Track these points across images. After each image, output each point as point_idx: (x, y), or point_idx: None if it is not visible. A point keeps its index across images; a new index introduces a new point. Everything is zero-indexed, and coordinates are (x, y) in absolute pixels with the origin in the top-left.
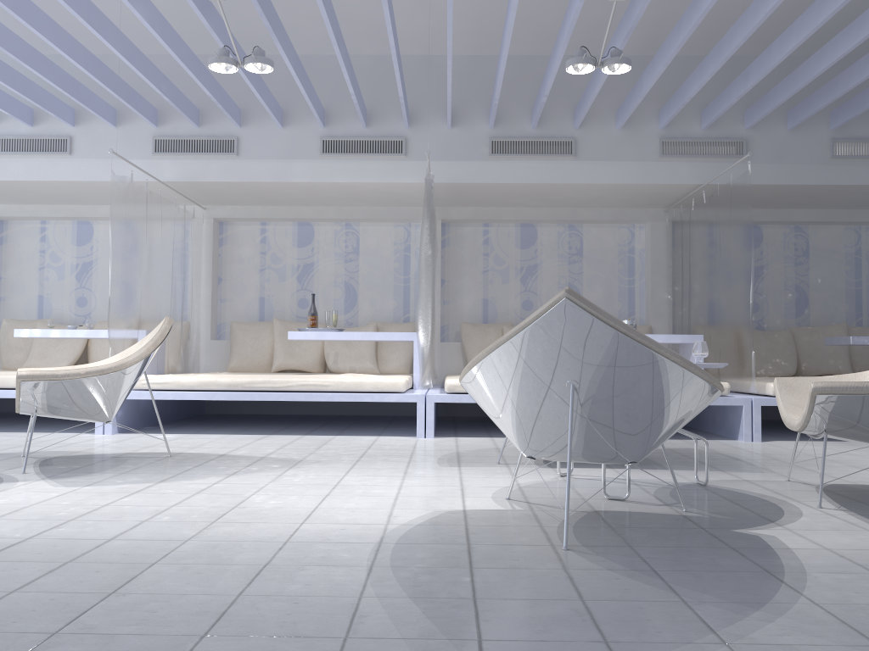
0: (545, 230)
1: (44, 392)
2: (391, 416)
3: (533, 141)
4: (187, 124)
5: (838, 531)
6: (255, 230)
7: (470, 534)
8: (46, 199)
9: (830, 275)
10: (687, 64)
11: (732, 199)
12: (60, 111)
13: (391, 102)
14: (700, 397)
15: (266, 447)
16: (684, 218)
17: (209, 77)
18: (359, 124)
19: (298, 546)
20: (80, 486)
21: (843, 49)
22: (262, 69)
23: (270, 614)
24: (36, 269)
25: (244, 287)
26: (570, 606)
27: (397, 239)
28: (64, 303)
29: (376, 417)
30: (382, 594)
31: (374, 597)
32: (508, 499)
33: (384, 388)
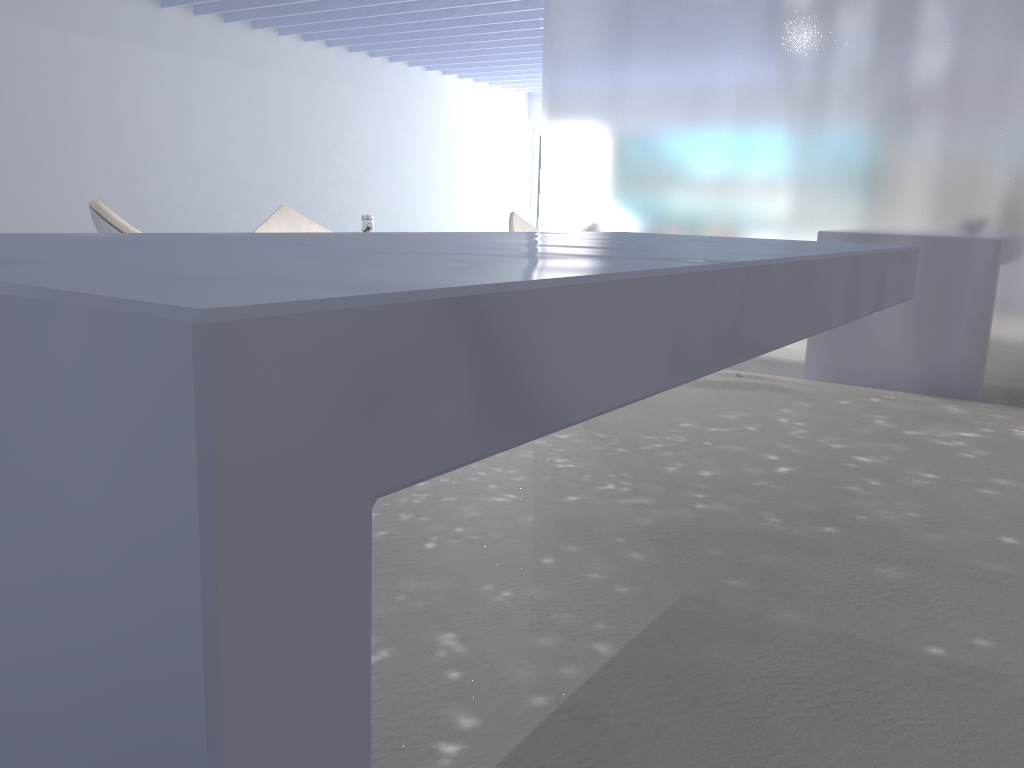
0: None
1: None
2: None
3: None
4: None
5: None
6: None
7: None
8: None
9: None
10: None
11: None
12: None
13: None
14: None
15: None
16: None
17: None
18: None
19: None
20: None
21: None
22: None
23: None
24: None
25: None
26: None
27: None
28: None
29: None
30: None
31: None
32: None
33: None
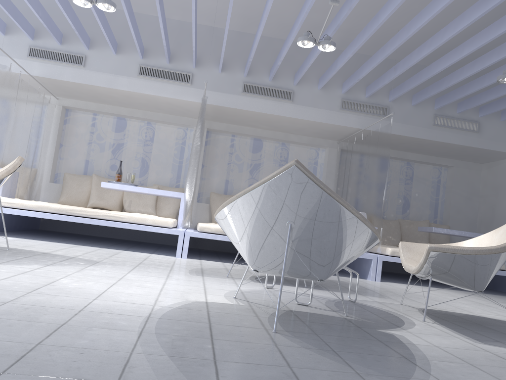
0: (267, 144)
1: None
2: (160, 244)
3: (269, 88)
4: (53, 41)
5: (439, 336)
6: (88, 118)
7: (211, 317)
8: None
9: (423, 192)
10: (362, 59)
11: (379, 138)
12: None
13: (186, 50)
14: (368, 242)
15: (76, 252)
16: (349, 147)
17: (72, 12)
18: (164, 60)
19: (89, 314)
20: None
21: (452, 61)
22: (108, 9)
23: (60, 360)
24: None
25: (77, 152)
26: (282, 371)
27: (178, 136)
28: None
29: (150, 243)
30: (148, 352)
31: (142, 353)
32: (235, 298)
33: (159, 224)
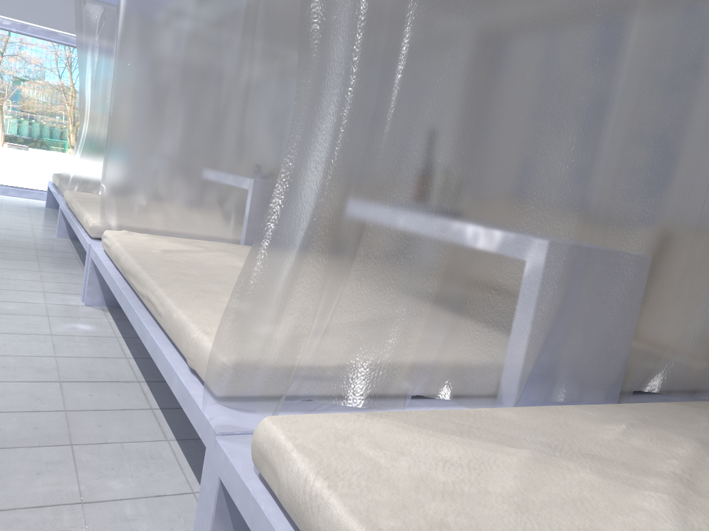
0: None
1: None
2: None
3: None
4: None
5: None
6: None
7: None
8: None
9: None
10: None
11: None
12: None
13: None
14: None
15: None
16: None
17: None
18: None
19: None
20: None
21: None
22: None
23: None
24: None
25: None
26: None
27: None
28: None
29: None
30: None
31: None
32: None
33: (195, 365)
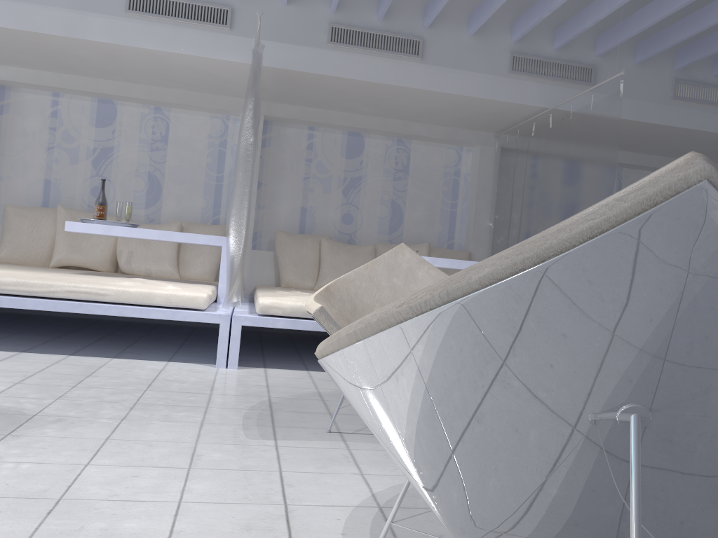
0: (373, 142)
1: None
2: (190, 327)
3: (378, 34)
4: None
5: None
6: (44, 101)
7: None
8: None
9: None
10: None
11: (592, 123)
12: None
13: None
14: None
15: None
16: (521, 143)
17: None
18: None
19: None
20: None
21: None
22: None
23: None
24: None
25: (27, 166)
26: None
27: (213, 132)
28: None
29: (172, 327)
30: None
31: None
32: None
33: (179, 303)
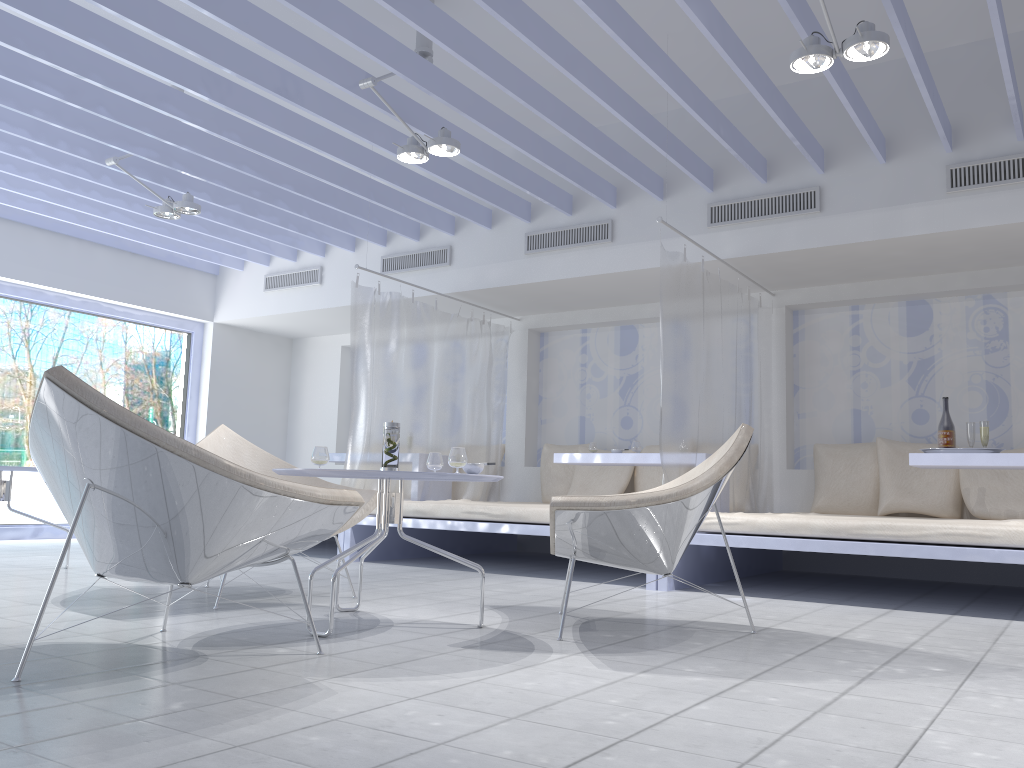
0: None
1: (584, 527)
2: None
3: None
4: (750, 181)
5: None
6: (842, 318)
7: None
8: (586, 302)
9: None
10: None
11: None
12: (600, 190)
13: None
14: None
15: (900, 632)
16: None
17: (782, 103)
18: (1010, 136)
19: None
20: (632, 671)
21: None
22: (870, 54)
23: None
24: (577, 386)
25: (830, 397)
26: None
27: None
28: (607, 424)
29: None
30: None
31: None
32: None
33: None
